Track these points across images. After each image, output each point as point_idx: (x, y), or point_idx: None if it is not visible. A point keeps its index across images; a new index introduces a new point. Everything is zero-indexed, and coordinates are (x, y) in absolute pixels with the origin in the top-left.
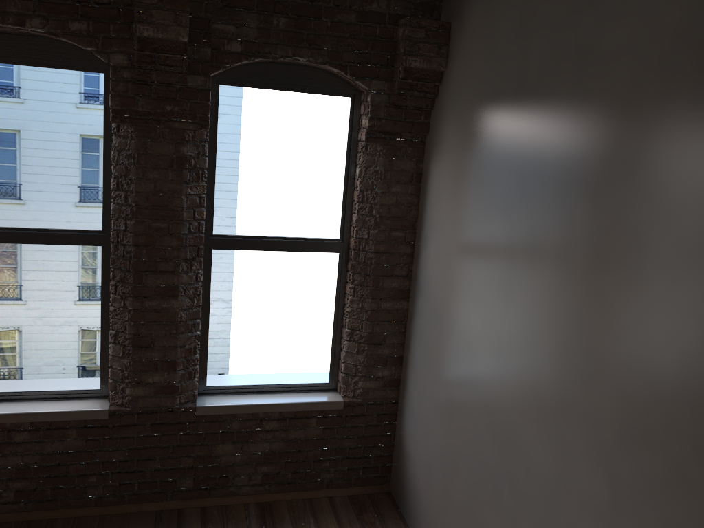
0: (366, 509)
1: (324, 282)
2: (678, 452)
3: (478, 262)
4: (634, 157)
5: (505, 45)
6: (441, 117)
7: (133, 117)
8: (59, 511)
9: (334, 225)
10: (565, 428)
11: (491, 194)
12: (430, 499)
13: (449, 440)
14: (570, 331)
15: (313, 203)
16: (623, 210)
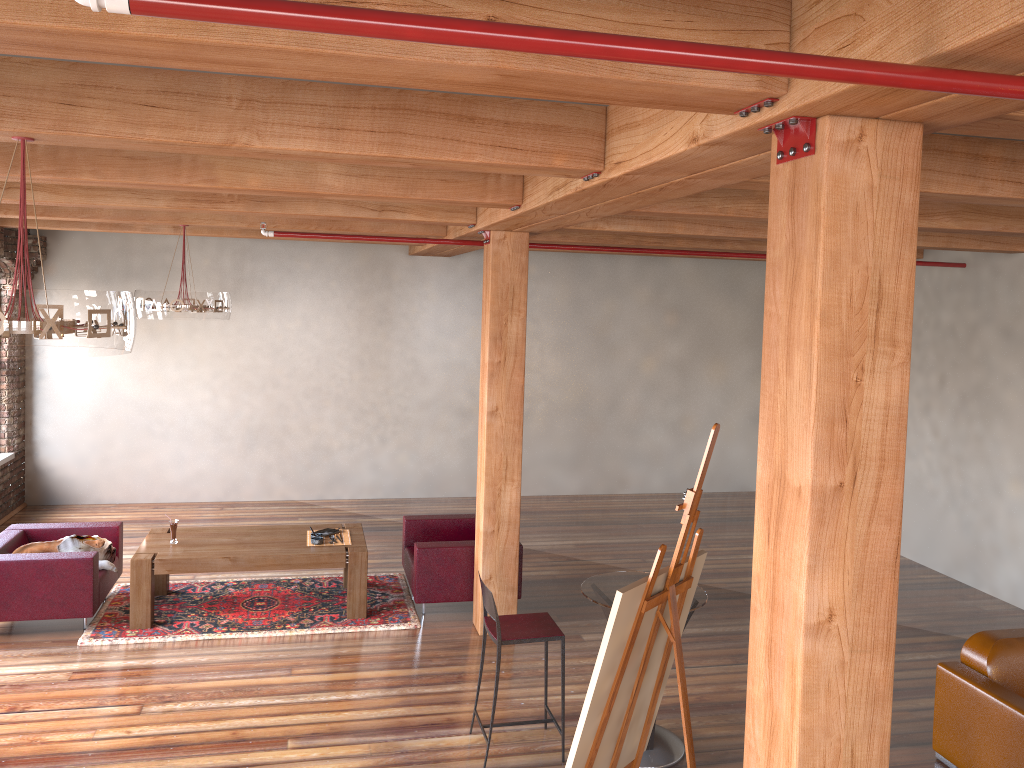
0: (37, 509)
1: None
2: (233, 369)
3: None
4: None
5: (111, 256)
6: (46, 284)
7: None
8: None
9: None
10: (187, 386)
11: None
12: (87, 473)
13: (101, 434)
14: (182, 355)
15: None
16: None
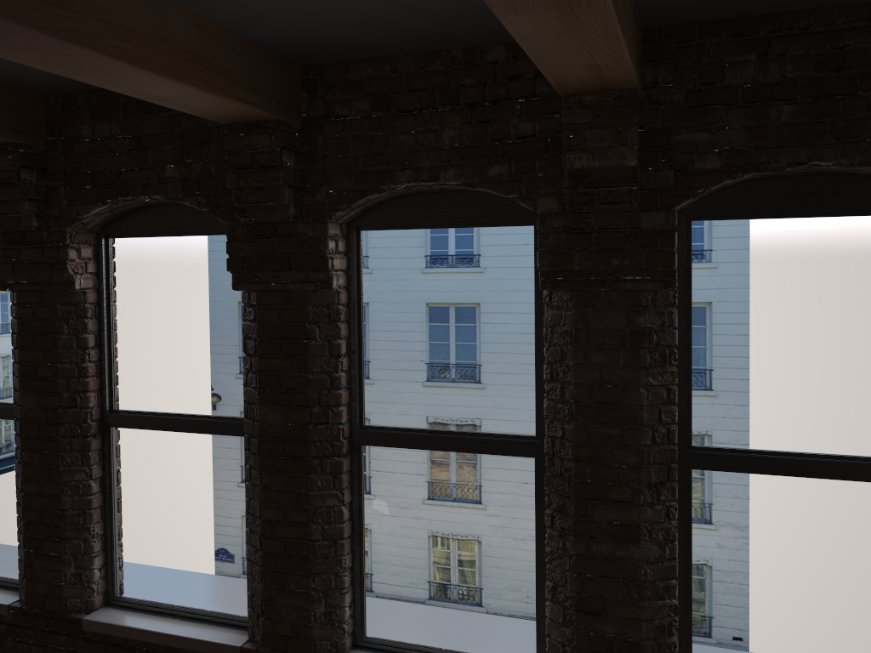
0: None
1: None
2: None
3: None
4: None
5: None
6: None
7: (568, 279)
8: None
9: None
10: None
11: None
12: None
13: None
14: None
15: (866, 396)
16: None
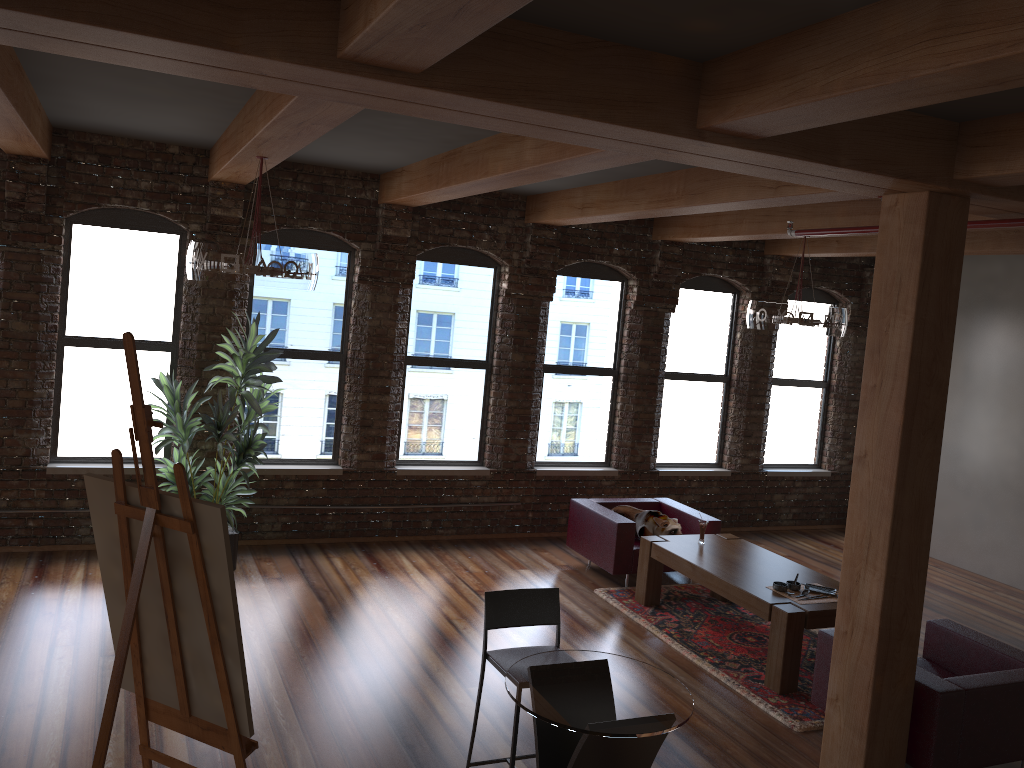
0: None
1: (817, 404)
2: None
3: None
4: (1018, 337)
5: None
6: None
7: None
8: None
9: (822, 373)
10: (994, 438)
11: None
12: None
13: None
14: (993, 401)
15: (813, 360)
16: (1015, 355)
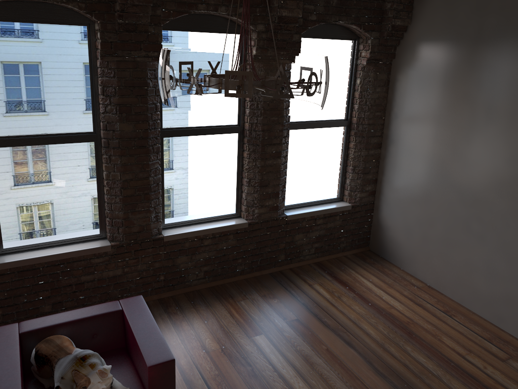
0: (365, 258)
1: (338, 143)
2: None
3: (446, 124)
4: None
5: (464, 17)
6: (407, 50)
7: None
8: (224, 280)
9: (343, 111)
10: (516, 188)
11: (456, 90)
12: (410, 243)
13: (426, 211)
14: None
15: (334, 100)
16: None
